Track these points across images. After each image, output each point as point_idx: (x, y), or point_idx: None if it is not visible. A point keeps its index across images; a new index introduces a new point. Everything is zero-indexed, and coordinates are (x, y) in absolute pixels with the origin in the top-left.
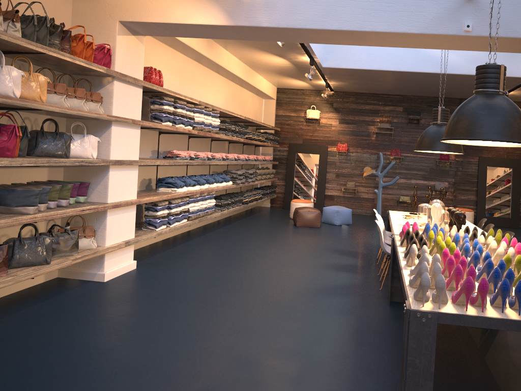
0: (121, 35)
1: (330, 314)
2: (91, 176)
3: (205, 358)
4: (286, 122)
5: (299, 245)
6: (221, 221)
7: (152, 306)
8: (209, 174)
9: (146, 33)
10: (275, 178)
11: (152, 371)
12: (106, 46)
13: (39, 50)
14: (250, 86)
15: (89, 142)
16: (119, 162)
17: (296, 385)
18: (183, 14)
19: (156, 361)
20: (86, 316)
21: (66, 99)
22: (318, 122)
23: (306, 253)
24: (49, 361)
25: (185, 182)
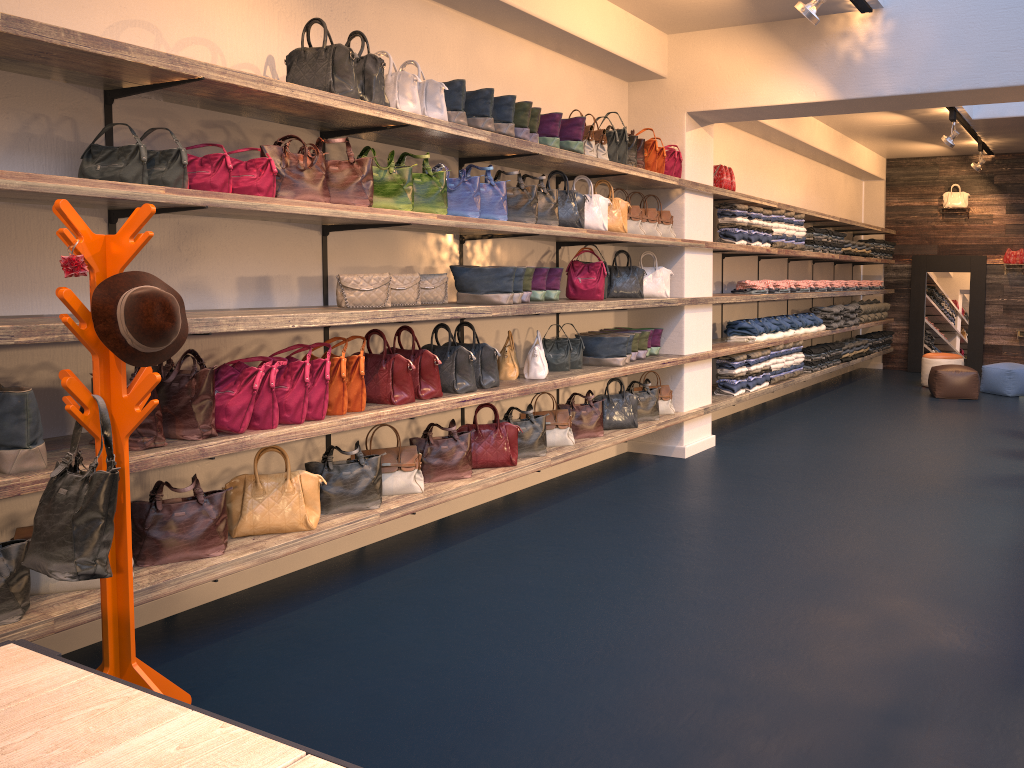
0: (689, 131)
1: (1005, 506)
2: (661, 321)
3: (843, 534)
4: (905, 219)
5: (945, 424)
6: (807, 390)
7: (756, 485)
8: (792, 315)
9: (715, 120)
10: (890, 318)
11: (786, 539)
12: (672, 147)
13: (622, 172)
14: (843, 164)
15: (661, 276)
16: (694, 301)
17: (964, 565)
18: (771, 92)
19: (787, 532)
20: (685, 490)
21: (641, 224)
22: (965, 214)
23: (958, 435)
24: (672, 523)
25: (764, 326)
